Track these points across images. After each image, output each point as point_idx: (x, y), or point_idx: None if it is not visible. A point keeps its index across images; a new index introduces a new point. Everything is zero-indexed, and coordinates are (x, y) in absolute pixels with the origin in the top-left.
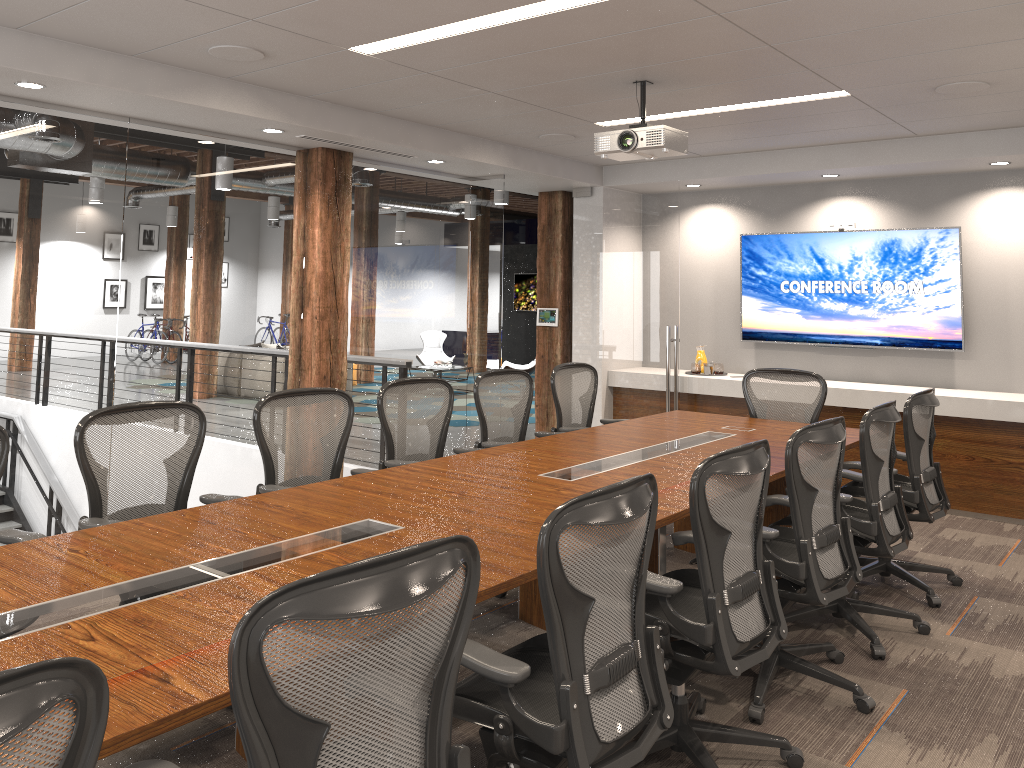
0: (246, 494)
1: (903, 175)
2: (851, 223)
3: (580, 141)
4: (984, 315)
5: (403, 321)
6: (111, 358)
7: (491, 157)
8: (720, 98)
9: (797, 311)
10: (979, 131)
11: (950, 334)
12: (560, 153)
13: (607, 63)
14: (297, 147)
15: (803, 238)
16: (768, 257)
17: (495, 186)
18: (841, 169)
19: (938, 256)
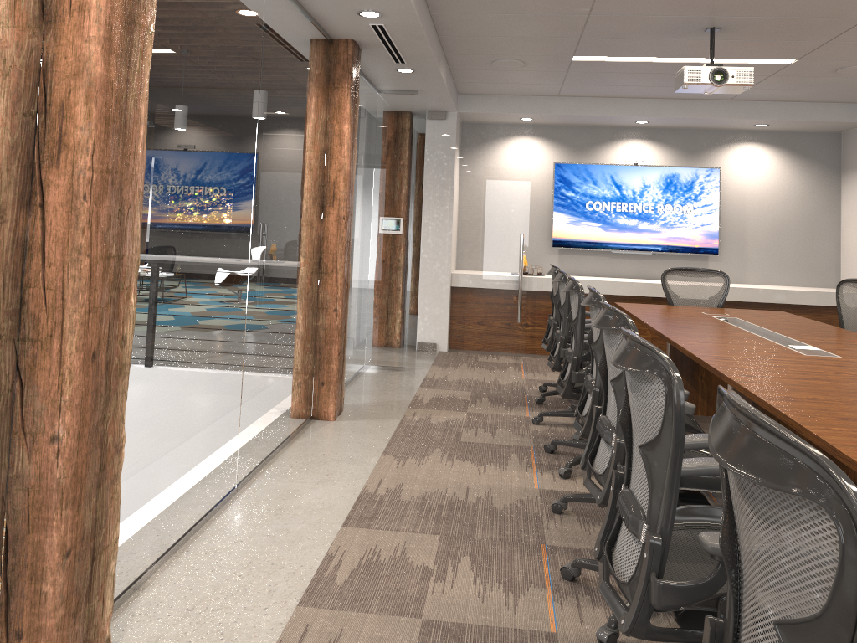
0: (295, 409)
1: (681, 127)
2: (644, 159)
3: (512, 70)
4: (729, 230)
5: (353, 225)
6: (247, 258)
7: (444, 73)
8: (716, 52)
9: (598, 225)
10: (767, 101)
11: (710, 243)
12: (462, 78)
13: (742, 8)
14: (328, 35)
15: (605, 168)
16: (576, 182)
17: (407, 101)
18: (664, 118)
19: (705, 188)
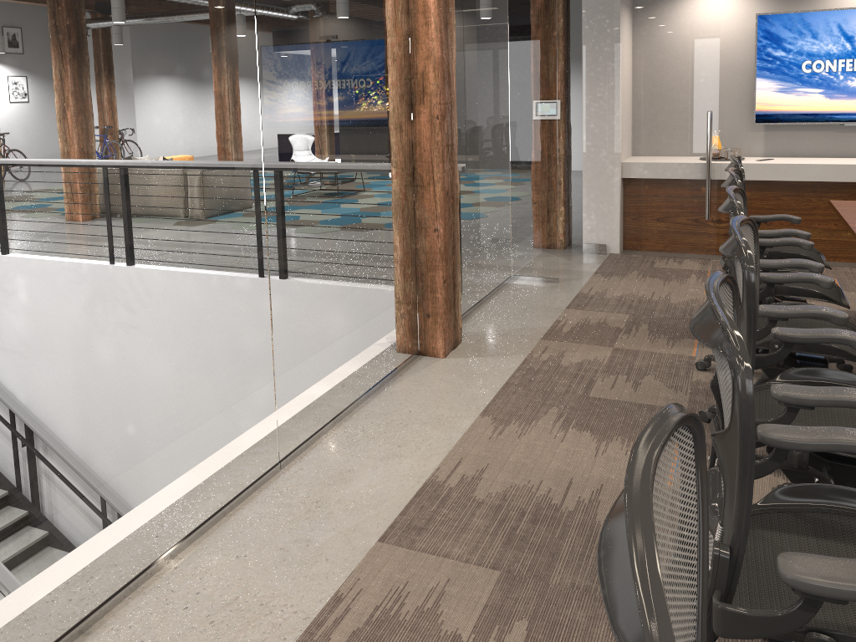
0: (385, 350)
1: None
2: None
3: None
4: None
5: (474, 119)
6: (260, 192)
7: None
8: None
9: (820, 91)
10: None
11: None
12: None
13: None
14: None
15: (830, 16)
16: (788, 37)
17: None
18: None
19: None
